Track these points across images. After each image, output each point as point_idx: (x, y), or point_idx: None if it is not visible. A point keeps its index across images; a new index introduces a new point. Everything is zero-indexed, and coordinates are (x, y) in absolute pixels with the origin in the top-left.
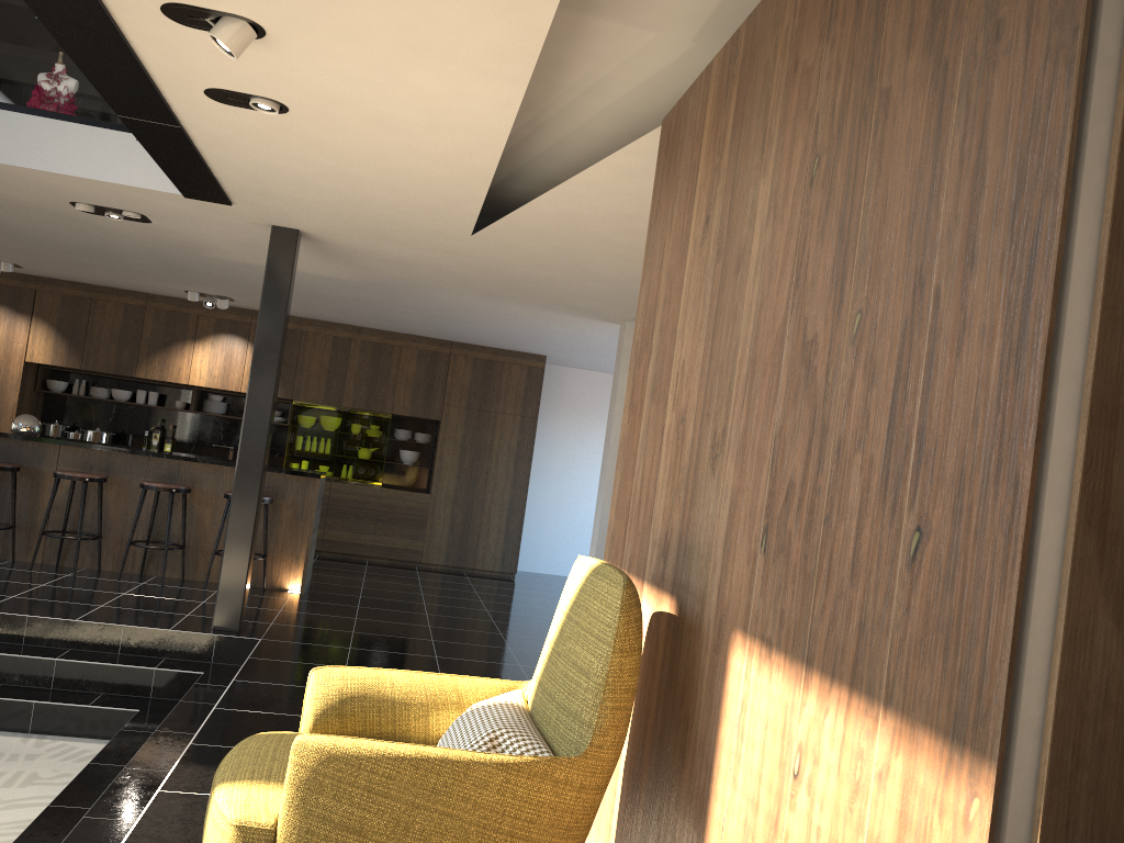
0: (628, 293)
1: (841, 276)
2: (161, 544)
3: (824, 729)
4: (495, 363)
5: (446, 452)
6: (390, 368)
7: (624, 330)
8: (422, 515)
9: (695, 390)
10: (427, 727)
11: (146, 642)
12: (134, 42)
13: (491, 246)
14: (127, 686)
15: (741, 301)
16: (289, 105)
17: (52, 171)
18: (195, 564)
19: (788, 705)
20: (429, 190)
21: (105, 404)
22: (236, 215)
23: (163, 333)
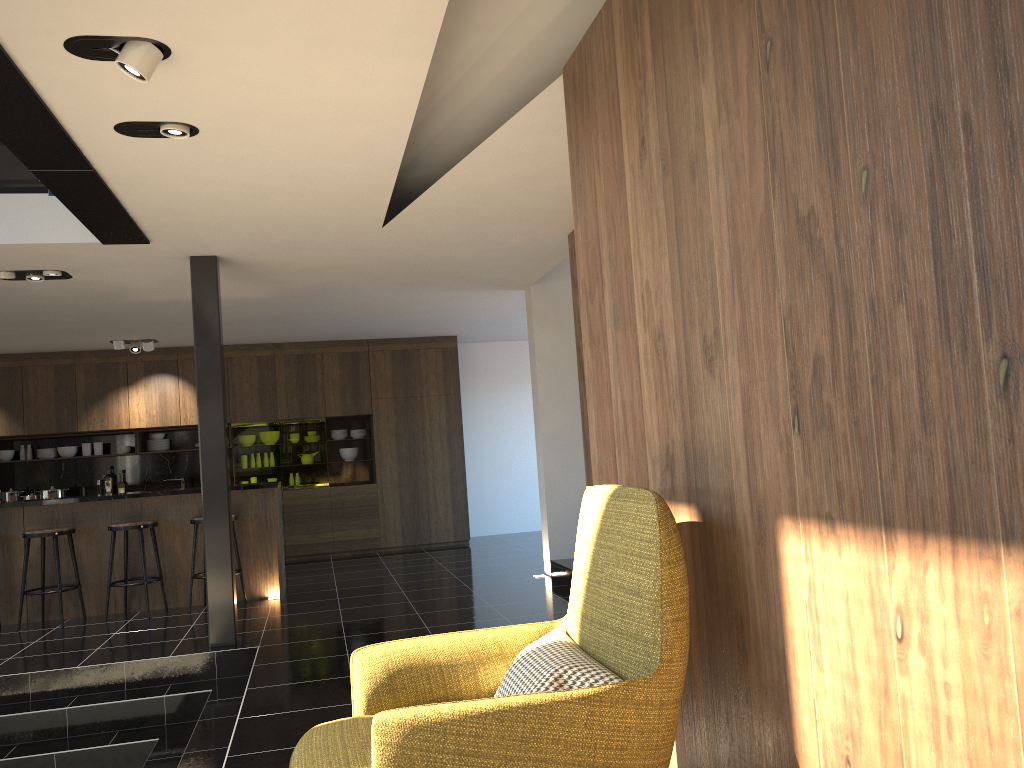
0: (532, 256)
1: (830, 142)
2: (139, 580)
3: (928, 584)
4: (411, 352)
5: (383, 442)
6: (315, 375)
7: (529, 294)
8: (372, 504)
9: (668, 304)
10: (477, 683)
11: (150, 673)
12: (40, 87)
13: (401, 235)
14: (141, 718)
15: (705, 204)
16: (199, 126)
17: None
18: (175, 592)
19: (871, 572)
20: (340, 188)
21: (54, 463)
22: (154, 253)
23: (96, 385)
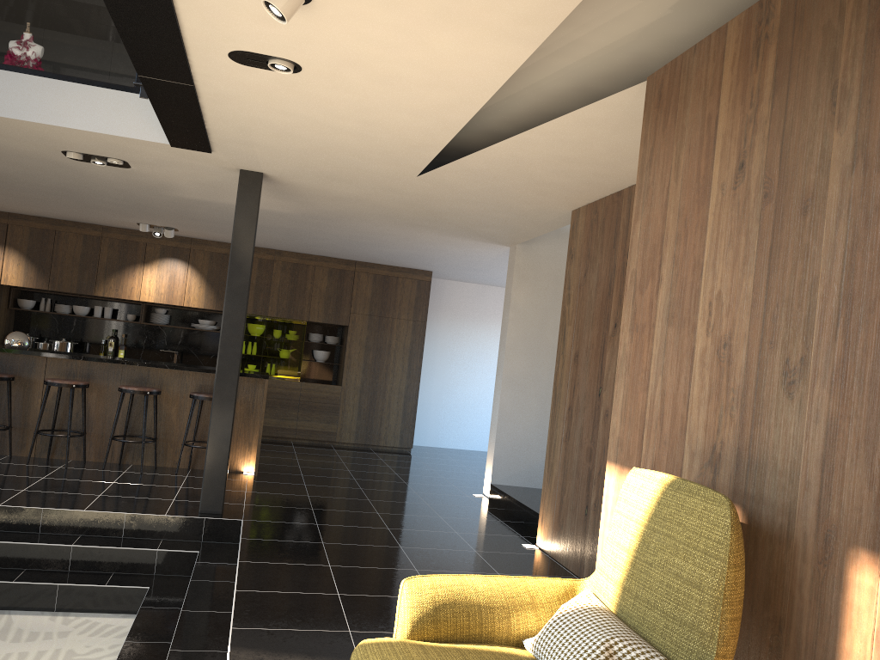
0: (531, 222)
1: None
2: (136, 438)
3: None
4: (391, 278)
5: (353, 351)
6: (306, 283)
7: (514, 251)
8: (335, 403)
9: (744, 319)
10: (509, 627)
11: (145, 526)
12: (180, 8)
13: (430, 185)
14: (134, 566)
15: (815, 241)
16: (303, 66)
17: (55, 125)
18: (165, 453)
19: None
20: (398, 139)
21: (67, 318)
22: (211, 161)
23: (116, 258)
